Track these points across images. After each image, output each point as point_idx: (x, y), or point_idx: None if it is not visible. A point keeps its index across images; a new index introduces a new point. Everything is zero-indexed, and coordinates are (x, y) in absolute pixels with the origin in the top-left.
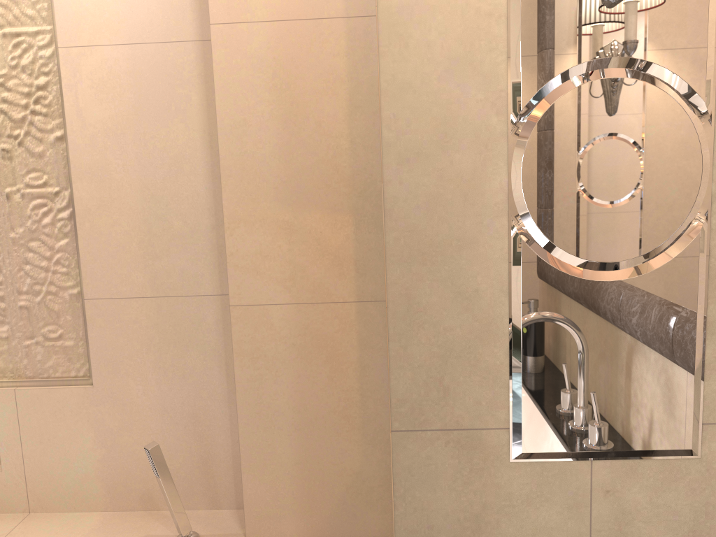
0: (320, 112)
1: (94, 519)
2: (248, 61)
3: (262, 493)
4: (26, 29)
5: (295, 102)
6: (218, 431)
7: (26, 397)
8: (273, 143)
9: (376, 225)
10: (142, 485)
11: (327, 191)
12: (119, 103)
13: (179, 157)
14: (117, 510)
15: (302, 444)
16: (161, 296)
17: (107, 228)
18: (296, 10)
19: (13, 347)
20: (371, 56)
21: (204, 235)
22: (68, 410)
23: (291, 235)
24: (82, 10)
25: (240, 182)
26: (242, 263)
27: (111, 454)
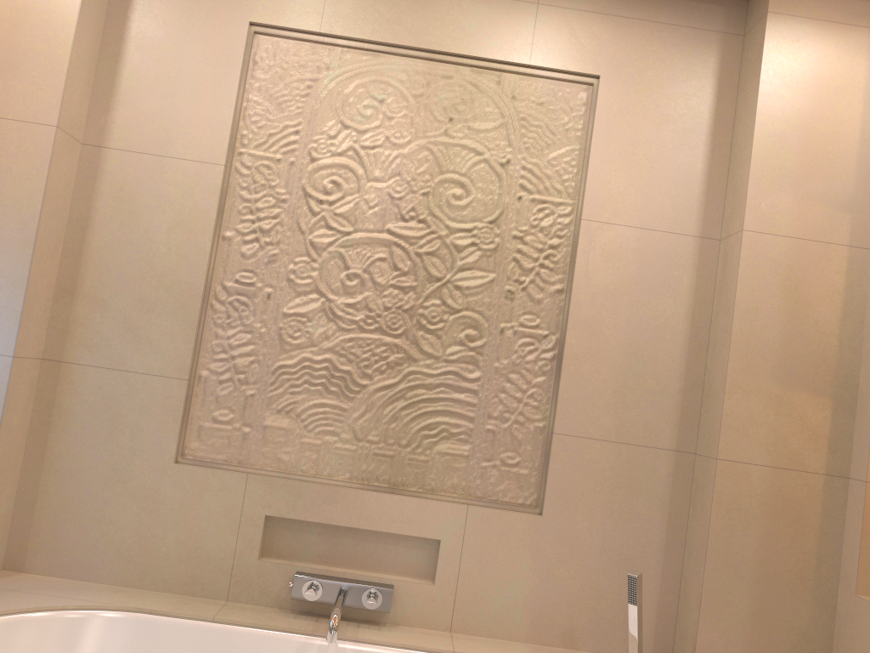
0: (818, 313)
1: (523, 647)
2: (767, 263)
3: (714, 639)
4: (552, 198)
5: (799, 301)
6: (649, 579)
7: (476, 515)
8: (777, 330)
9: (850, 412)
10: (566, 621)
11: (814, 376)
12: (621, 272)
13: (663, 326)
14: (536, 643)
15: (758, 596)
16: (623, 443)
17: (588, 374)
18: (812, 233)
19: (470, 465)
20: (864, 278)
21: (671, 396)
22: (513, 534)
23: (779, 408)
24: (607, 195)
25: (744, 356)
26: (733, 423)
27: (544, 584)
